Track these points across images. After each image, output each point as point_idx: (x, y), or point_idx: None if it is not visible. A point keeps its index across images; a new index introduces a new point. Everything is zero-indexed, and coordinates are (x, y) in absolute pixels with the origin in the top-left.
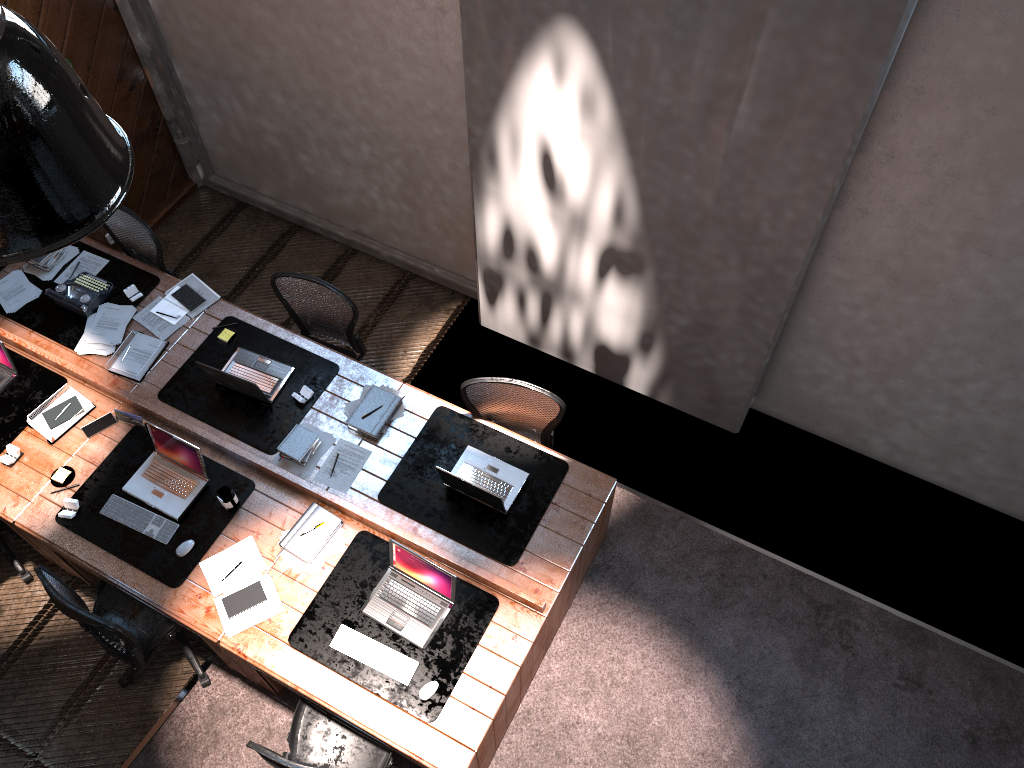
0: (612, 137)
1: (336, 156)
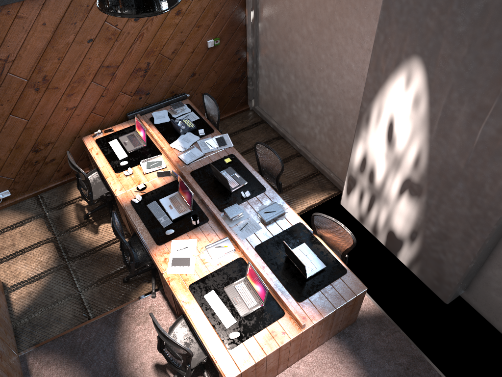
0: (423, 121)
1: (306, 109)
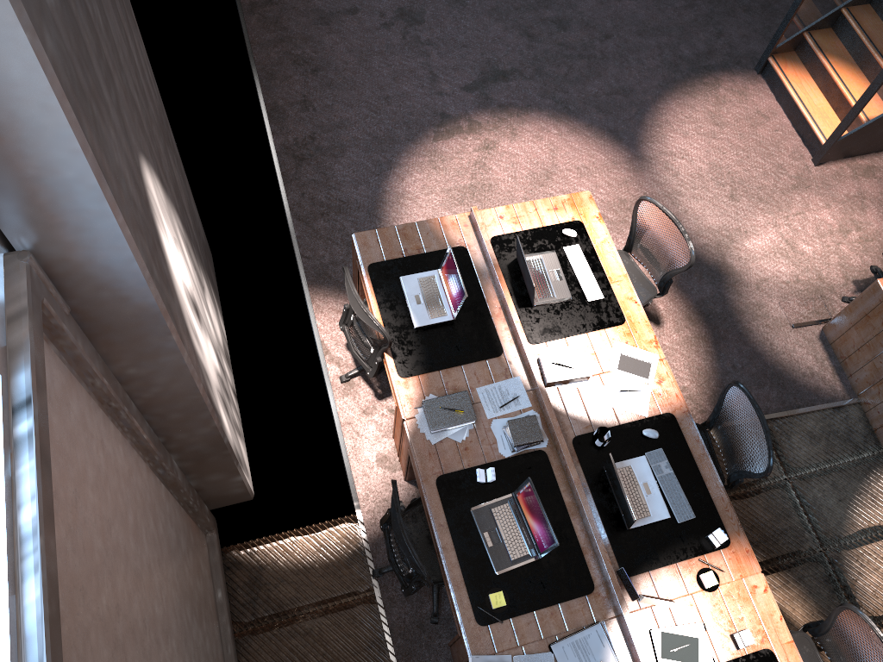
0: (167, 202)
1: None
